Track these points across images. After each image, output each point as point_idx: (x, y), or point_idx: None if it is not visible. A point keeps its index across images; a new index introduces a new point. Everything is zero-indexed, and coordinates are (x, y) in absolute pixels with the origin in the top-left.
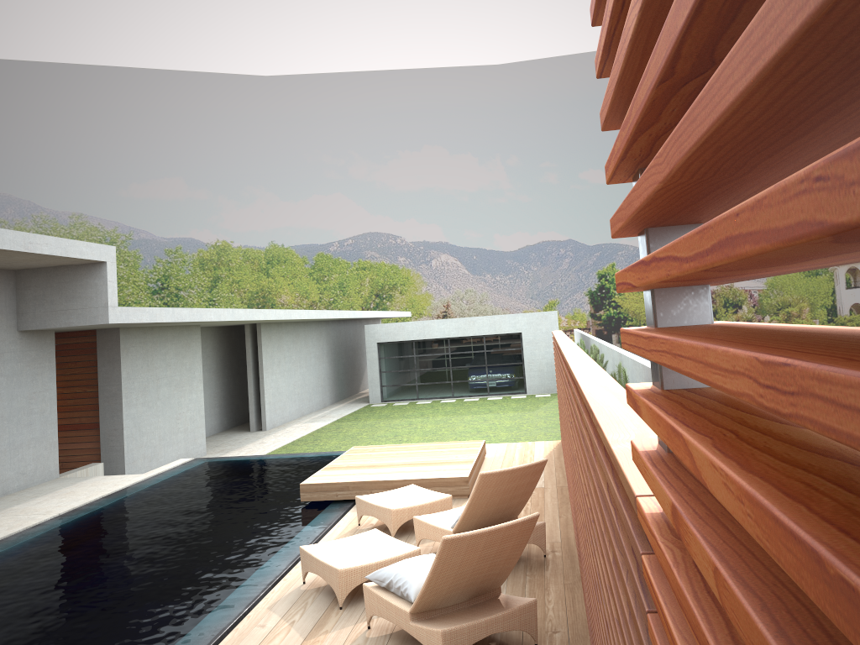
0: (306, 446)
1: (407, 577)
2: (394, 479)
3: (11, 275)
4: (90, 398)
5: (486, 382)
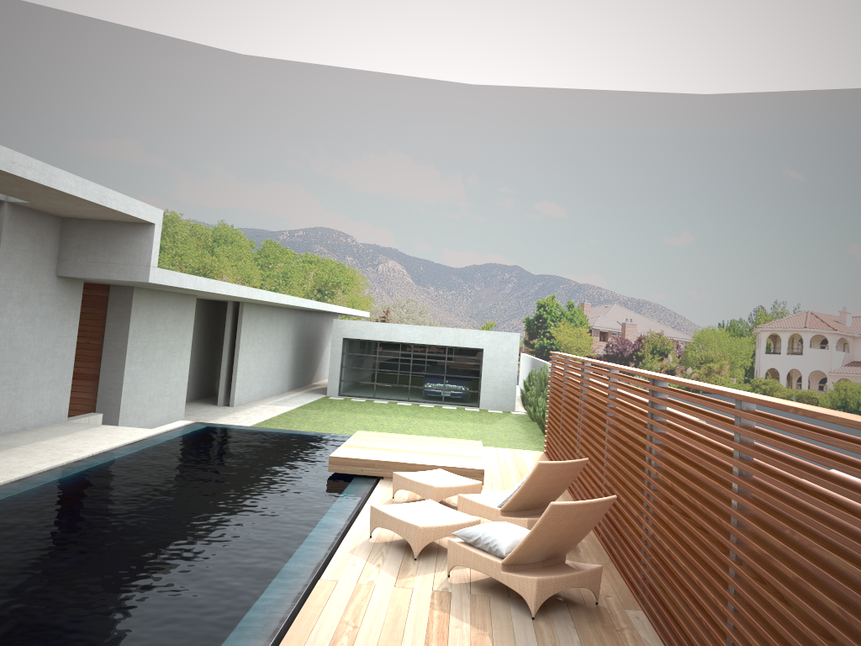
0: (281, 426)
1: (495, 536)
2: (417, 463)
3: (58, 222)
4: (92, 350)
5: (442, 391)
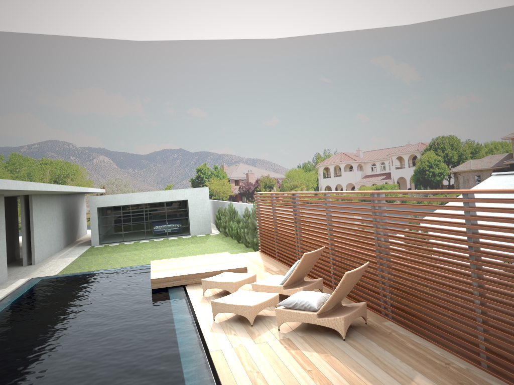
0: (78, 270)
1: (306, 299)
2: (206, 272)
3: None
4: None
5: (166, 229)
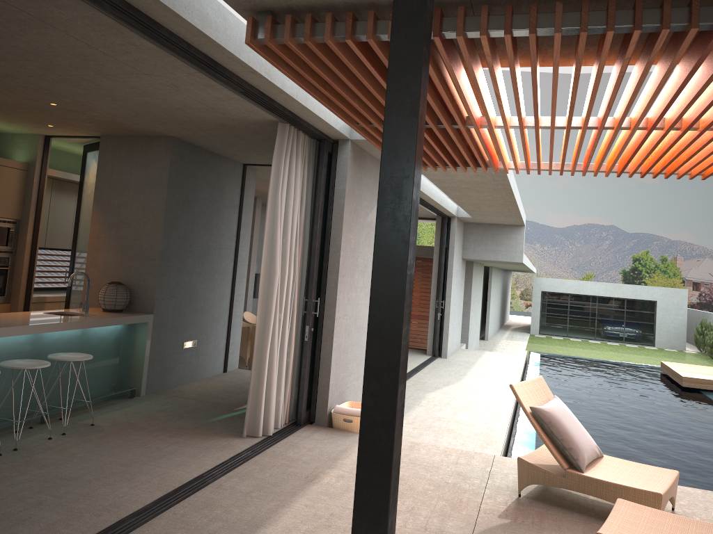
0: None
1: None
2: None
3: (463, 225)
4: None
5: (623, 333)
